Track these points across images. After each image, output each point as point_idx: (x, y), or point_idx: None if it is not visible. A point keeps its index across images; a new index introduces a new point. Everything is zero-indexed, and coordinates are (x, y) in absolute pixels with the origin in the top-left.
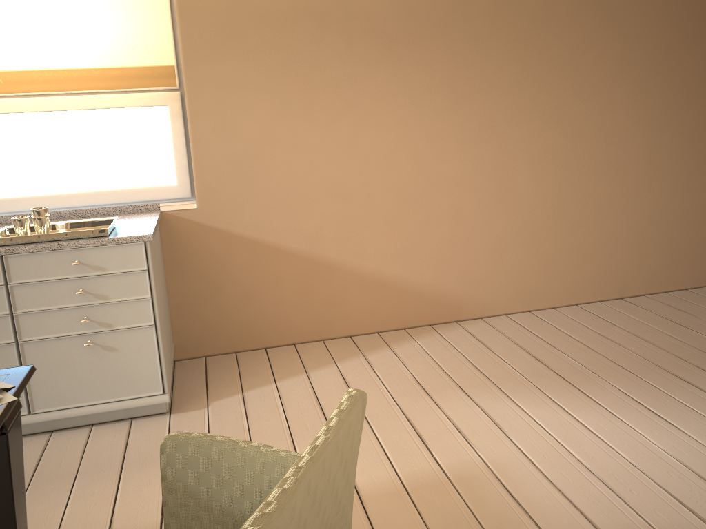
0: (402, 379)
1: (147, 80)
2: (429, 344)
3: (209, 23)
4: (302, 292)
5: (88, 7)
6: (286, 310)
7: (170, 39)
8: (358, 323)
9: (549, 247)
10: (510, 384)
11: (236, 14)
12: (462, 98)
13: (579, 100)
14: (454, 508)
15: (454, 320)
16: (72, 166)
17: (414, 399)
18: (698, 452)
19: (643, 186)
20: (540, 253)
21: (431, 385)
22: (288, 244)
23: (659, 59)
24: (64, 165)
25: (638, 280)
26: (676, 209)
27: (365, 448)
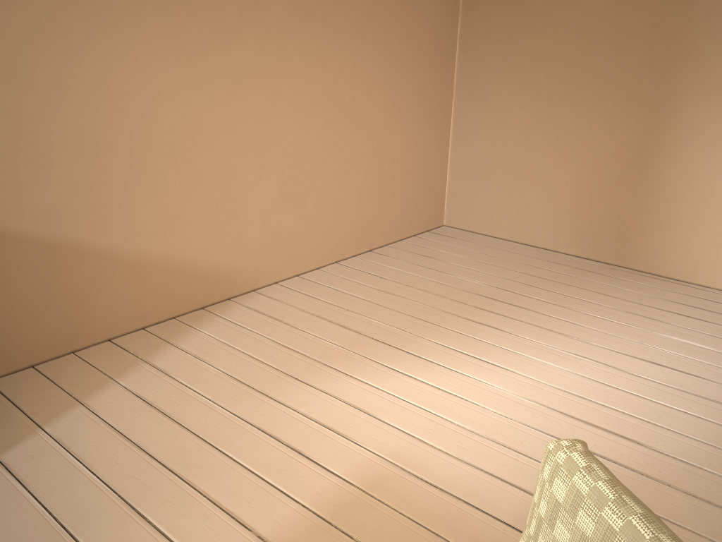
0: (219, 381)
1: None
2: (218, 331)
3: None
4: (40, 292)
5: None
6: (17, 321)
7: None
8: (119, 321)
9: (313, 205)
10: (339, 360)
11: None
12: (230, 30)
13: (338, 45)
14: (392, 523)
15: (227, 298)
16: None
17: (250, 403)
18: (538, 389)
19: (386, 138)
20: (306, 211)
21: (257, 381)
22: (15, 225)
23: (398, 9)
24: None
25: (382, 231)
26: (409, 159)
27: (238, 484)
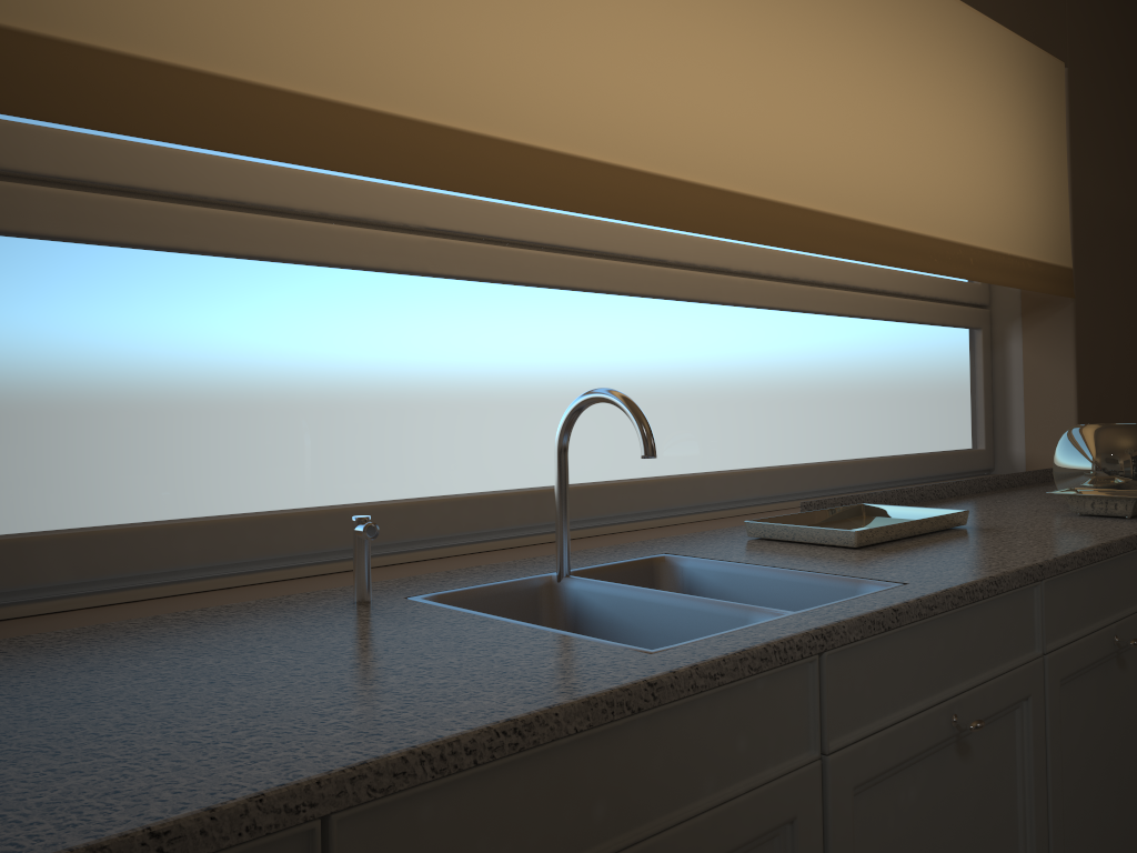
0: None
1: (1058, 285)
2: None
3: (1087, 218)
4: None
5: (1025, 174)
6: None
7: (1069, 233)
8: None
9: None
10: None
11: (1101, 212)
12: None
13: None
14: None
15: None
16: (909, 411)
17: None
18: None
19: None
20: None
21: None
22: None
23: None
24: (903, 409)
25: None
26: None
27: None
